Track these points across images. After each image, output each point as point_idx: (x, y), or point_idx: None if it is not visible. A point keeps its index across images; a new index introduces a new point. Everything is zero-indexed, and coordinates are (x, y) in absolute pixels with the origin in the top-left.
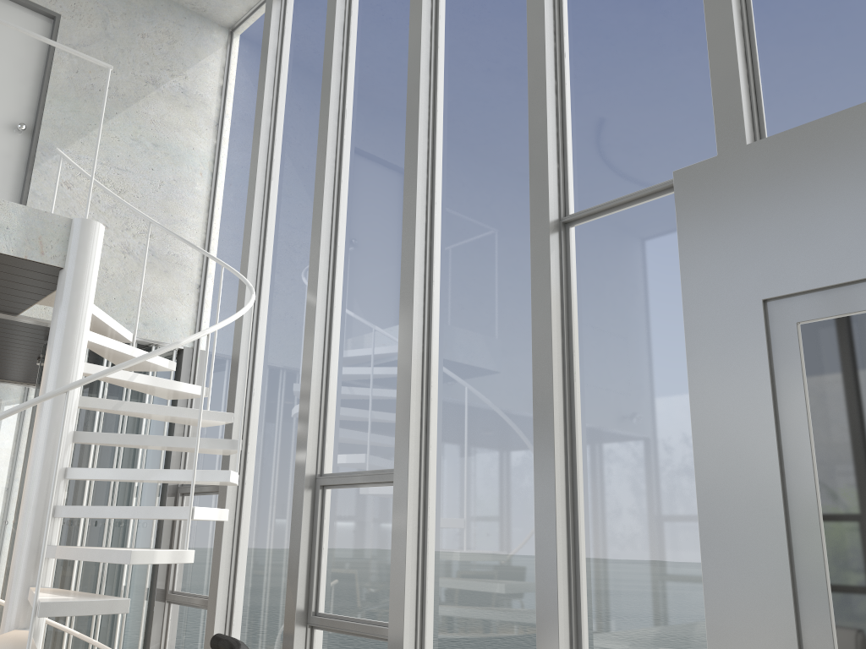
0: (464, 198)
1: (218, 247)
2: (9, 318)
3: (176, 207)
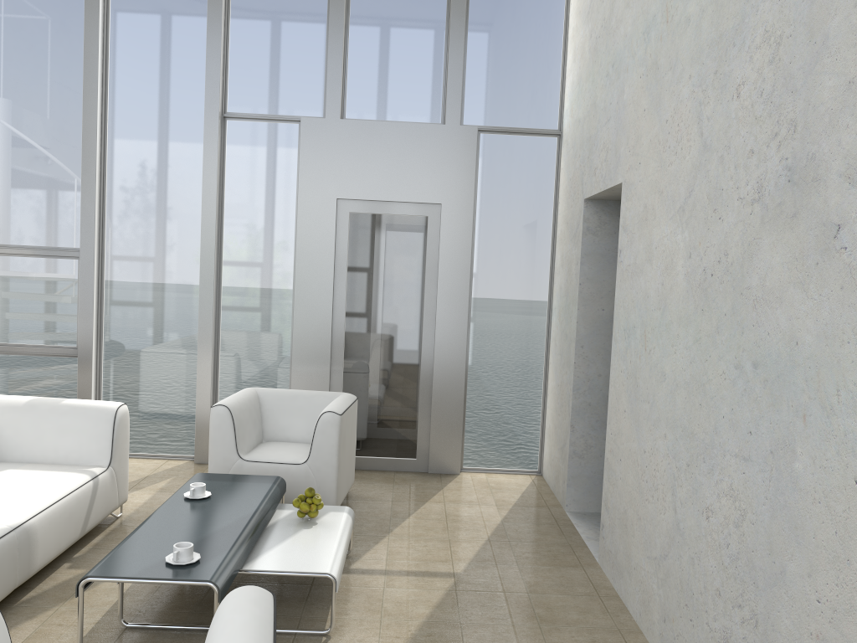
0: (139, 66)
1: None
2: None
3: None
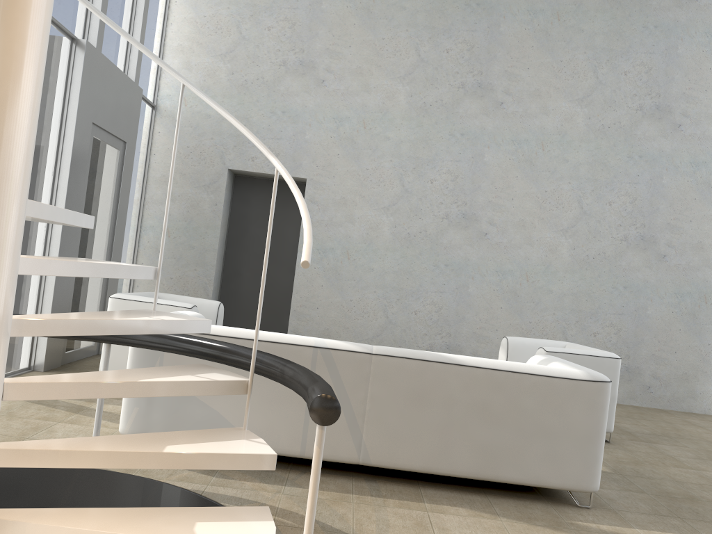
0: None
1: None
2: None
3: None
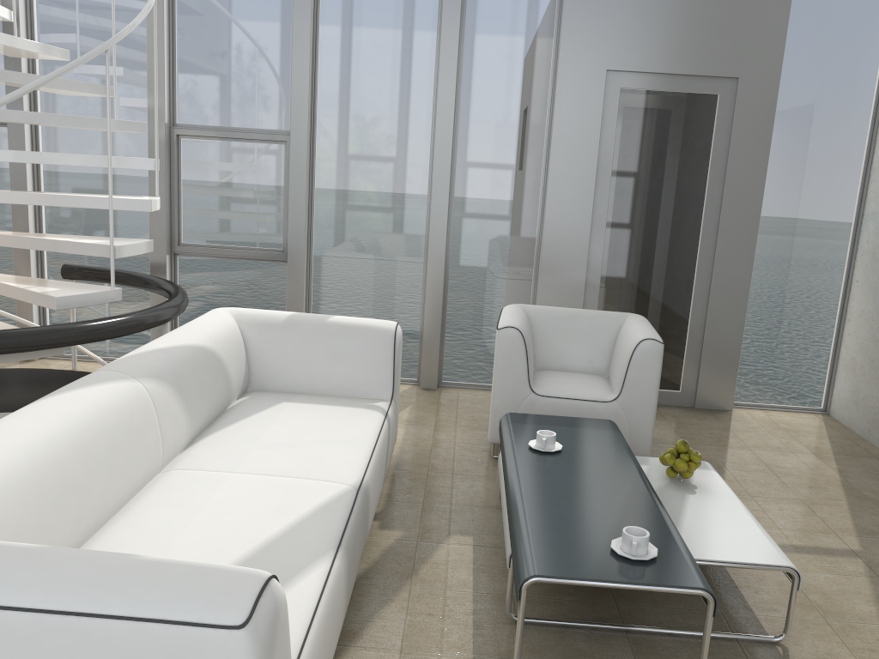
0: None
1: None
2: None
3: None
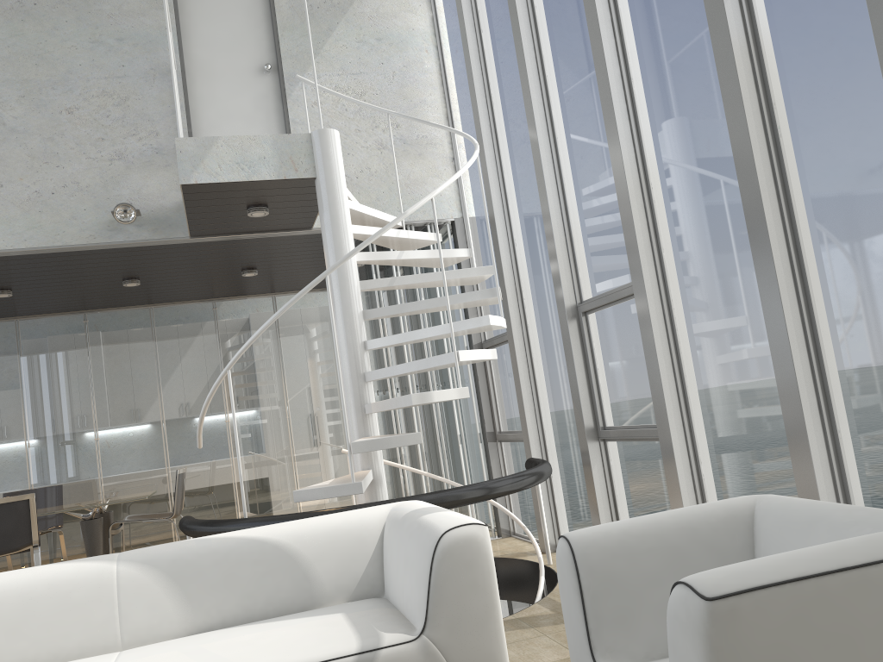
0: None
1: (458, 116)
2: (307, 233)
3: (412, 91)
